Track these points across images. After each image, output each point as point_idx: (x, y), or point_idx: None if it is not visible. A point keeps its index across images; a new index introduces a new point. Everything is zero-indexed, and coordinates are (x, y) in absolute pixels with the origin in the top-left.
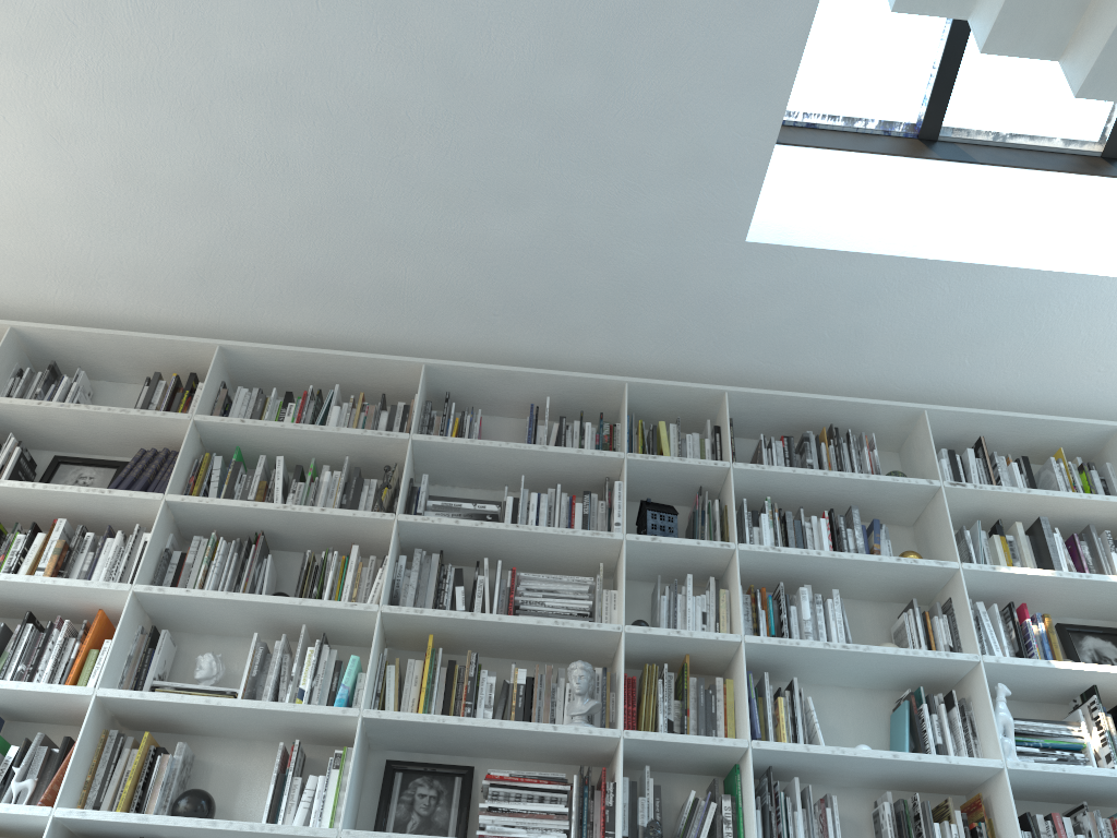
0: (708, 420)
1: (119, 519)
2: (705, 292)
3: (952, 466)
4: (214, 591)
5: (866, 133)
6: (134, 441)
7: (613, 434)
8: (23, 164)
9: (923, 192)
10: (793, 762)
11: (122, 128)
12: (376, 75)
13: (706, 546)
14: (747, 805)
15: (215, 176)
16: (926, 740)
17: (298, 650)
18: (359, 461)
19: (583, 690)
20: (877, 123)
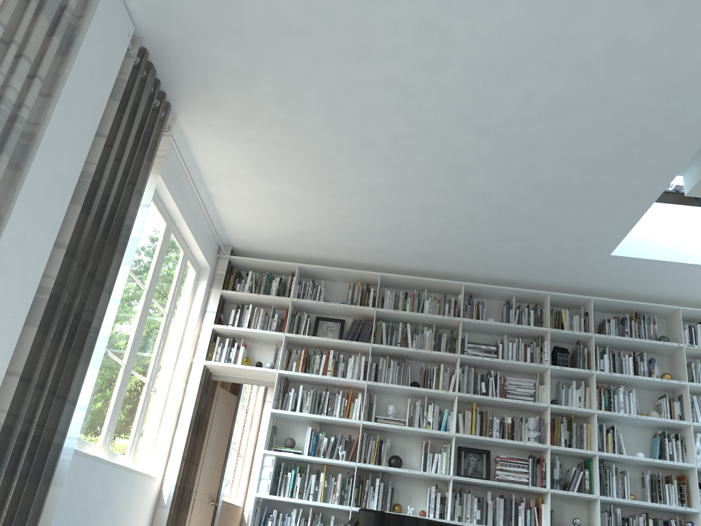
0: (582, 307)
1: (350, 348)
2: (588, 266)
3: (689, 333)
4: (396, 385)
5: (667, 192)
6: (348, 313)
7: (541, 314)
8: (321, 221)
9: (690, 226)
10: (613, 458)
11: (365, 215)
12: (471, 208)
13: (582, 371)
14: (595, 474)
15: (395, 228)
16: (665, 452)
17: (425, 406)
18: (437, 324)
19: (534, 428)
20: (673, 188)
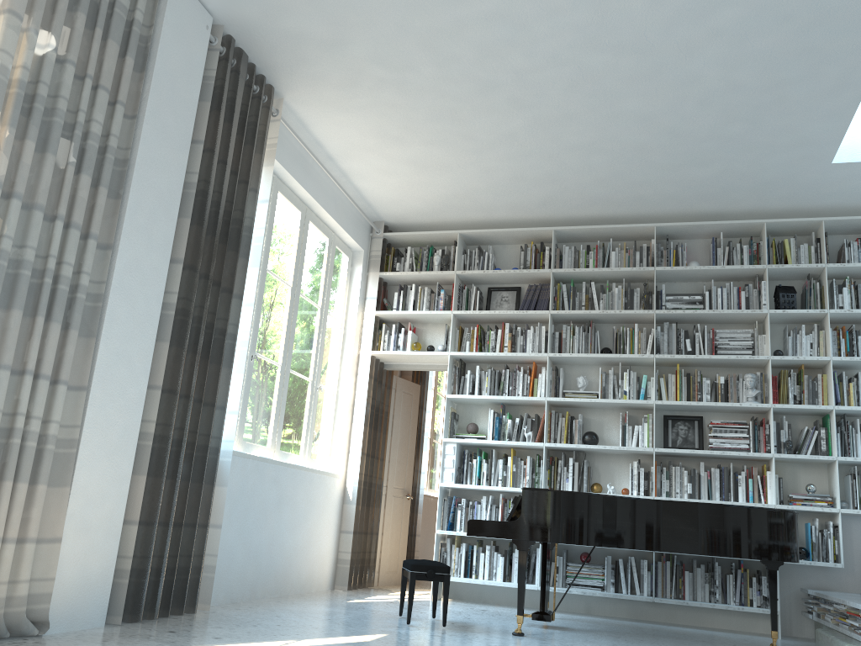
0: (812, 232)
1: (528, 319)
2: (809, 181)
3: None
4: (581, 354)
5: None
6: (523, 279)
7: (758, 249)
8: (470, 180)
9: None
10: (856, 412)
11: (516, 166)
12: (636, 137)
13: (811, 312)
14: (832, 433)
15: (556, 174)
16: None
17: (619, 374)
18: (628, 277)
19: (751, 386)
20: None
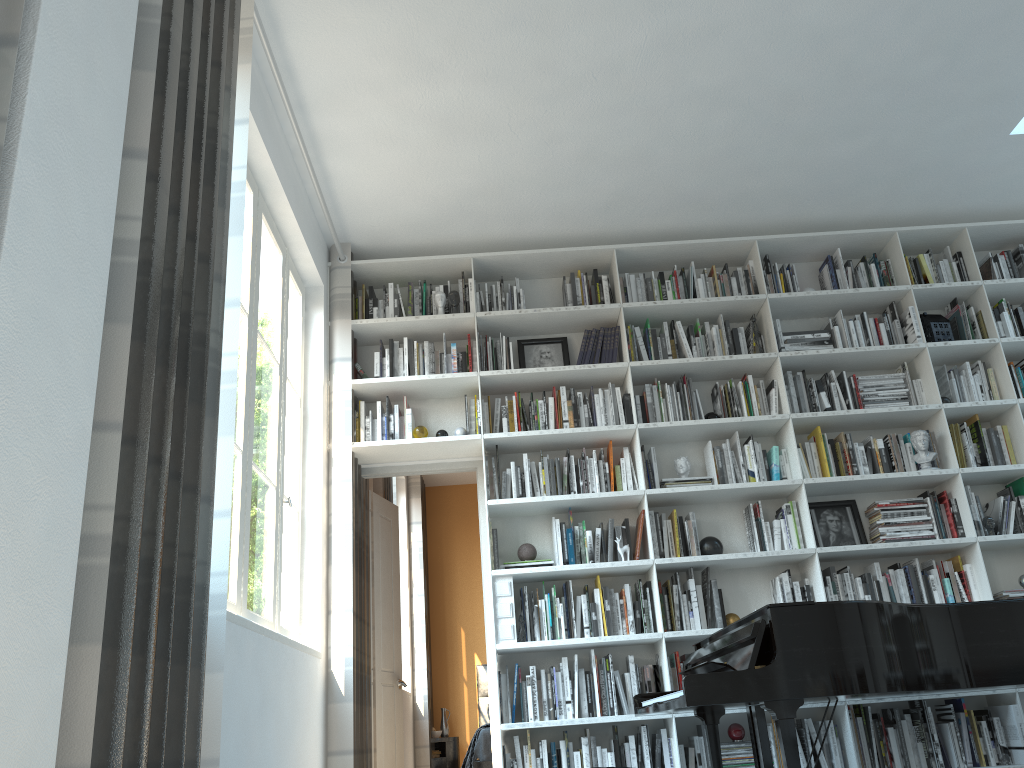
0: (947, 246)
1: (590, 380)
2: (966, 167)
3: None
4: (686, 421)
5: None
6: (573, 324)
7: (888, 269)
8: (516, 160)
9: None
10: None
11: (597, 130)
12: (791, 78)
13: (979, 343)
14: None
15: (648, 148)
16: None
17: (739, 448)
18: (723, 314)
19: (926, 447)
20: None
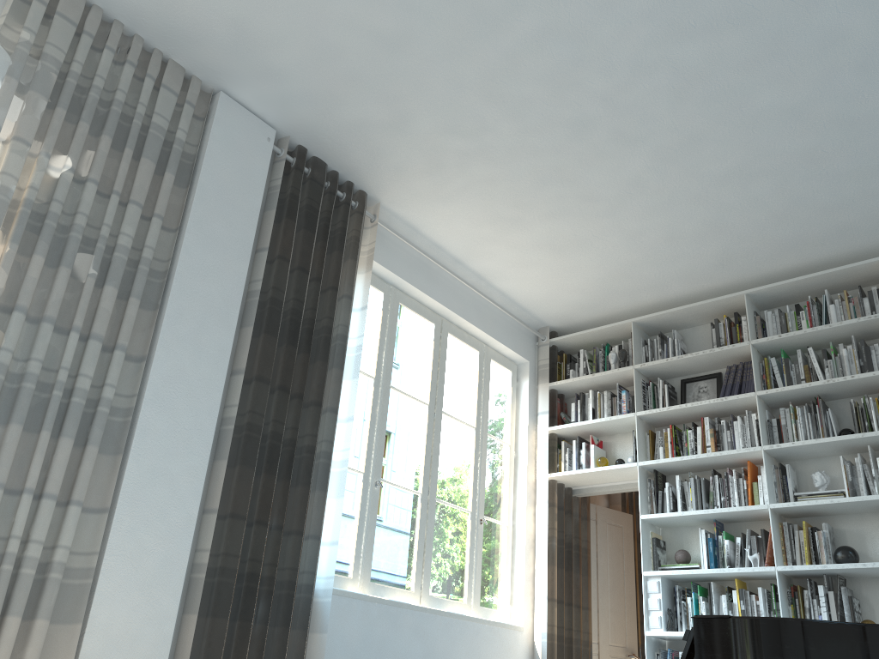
0: None
1: (733, 408)
2: None
3: None
4: (808, 440)
5: None
6: (720, 361)
7: None
8: (618, 253)
9: None
10: None
11: (663, 221)
12: (797, 143)
13: None
14: None
15: (717, 220)
16: None
17: (870, 461)
18: (859, 333)
19: None
20: None
